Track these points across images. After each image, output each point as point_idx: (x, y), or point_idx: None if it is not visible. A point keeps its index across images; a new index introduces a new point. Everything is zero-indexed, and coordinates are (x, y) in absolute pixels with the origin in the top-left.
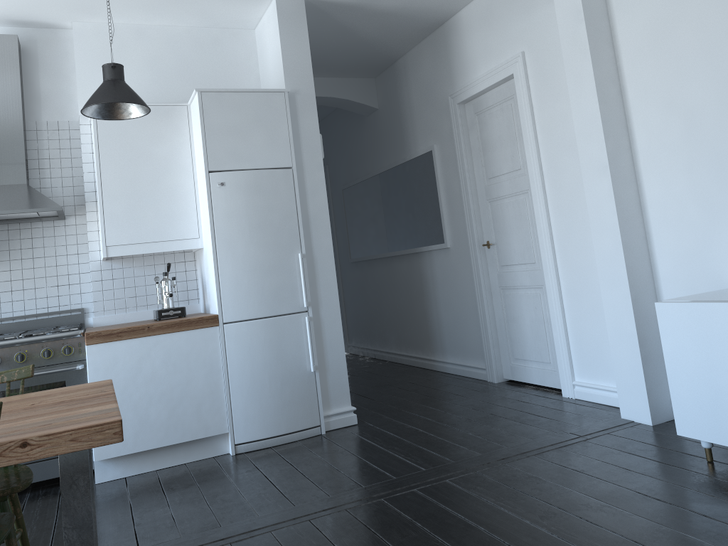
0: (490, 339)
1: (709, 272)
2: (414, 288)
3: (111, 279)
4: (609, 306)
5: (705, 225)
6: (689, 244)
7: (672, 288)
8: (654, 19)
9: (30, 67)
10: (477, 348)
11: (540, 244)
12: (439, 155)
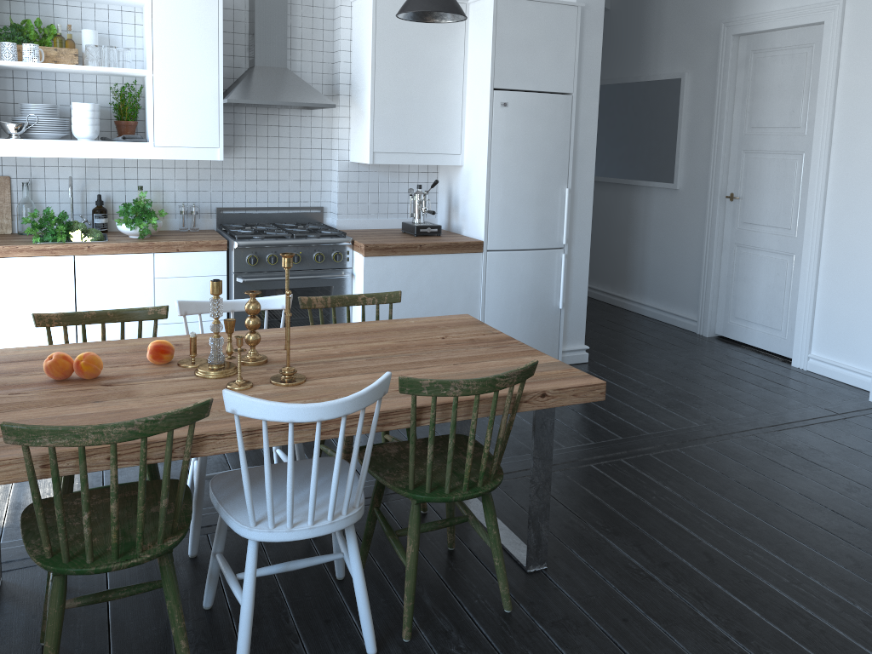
0: (711, 294)
1: None
2: (616, 221)
3: (356, 181)
4: None
5: None
6: None
7: None
8: None
9: None
10: (689, 299)
11: (807, 213)
12: (689, 86)
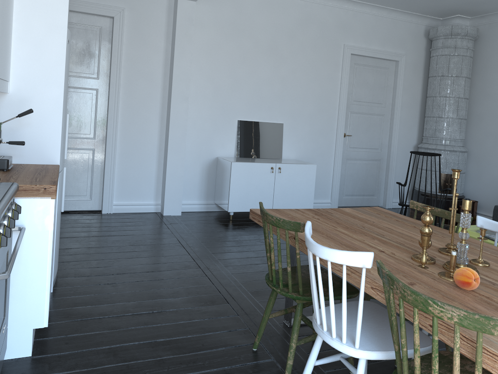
0: None
1: (209, 150)
2: None
3: None
4: (171, 163)
5: (212, 131)
6: (203, 138)
7: (190, 155)
8: (212, 41)
9: None
10: None
11: (109, 124)
12: None
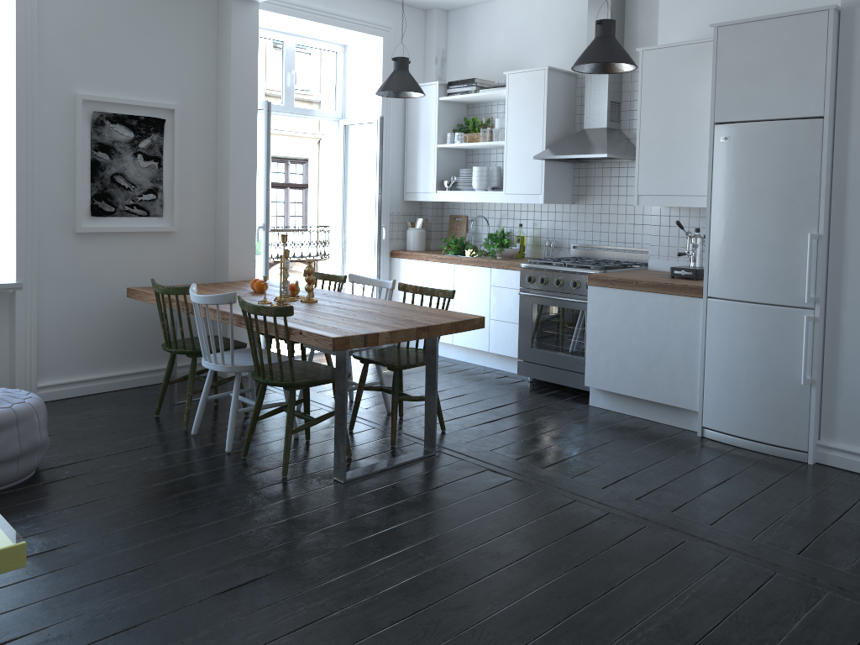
0: None
1: None
2: None
3: (667, 225)
4: None
5: None
6: None
7: None
8: None
9: (631, 8)
10: None
11: None
12: None
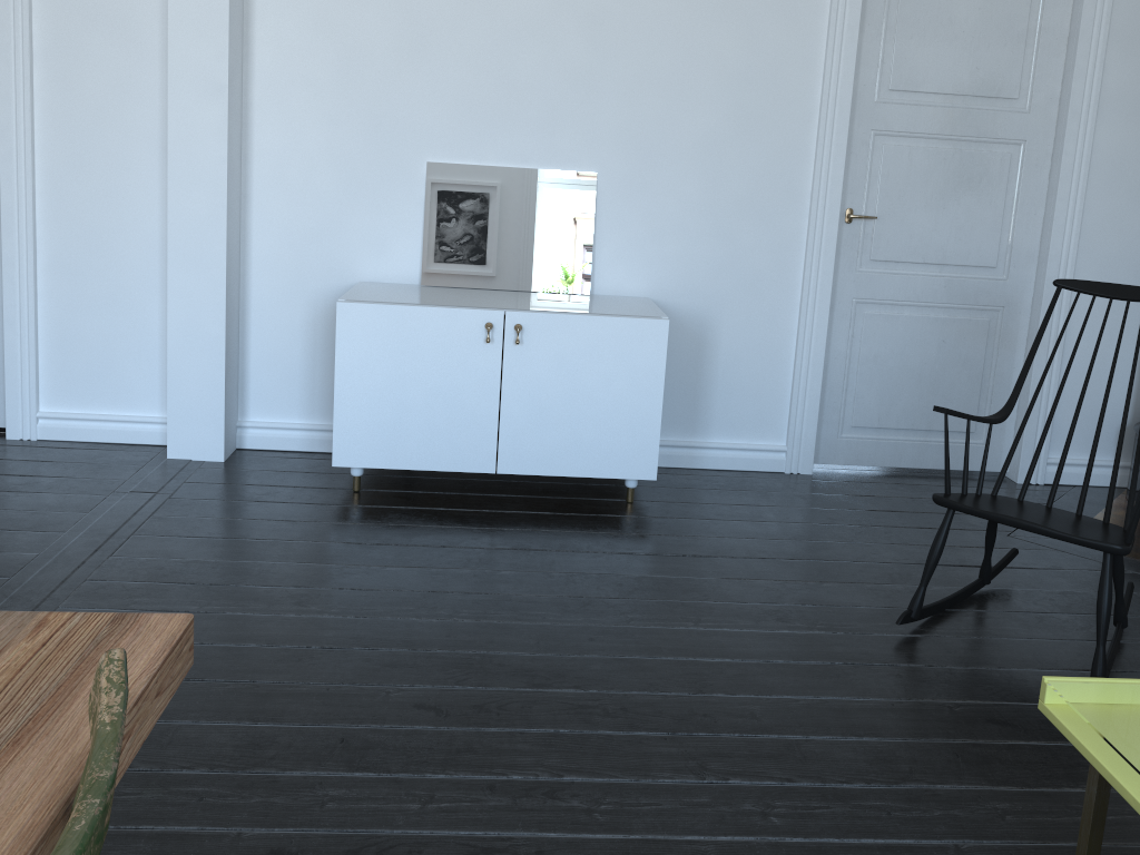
0: None
1: (332, 260)
2: None
3: None
4: (181, 298)
5: (340, 200)
6: (310, 221)
7: (269, 276)
8: None
9: None
10: None
11: (4, 177)
12: None
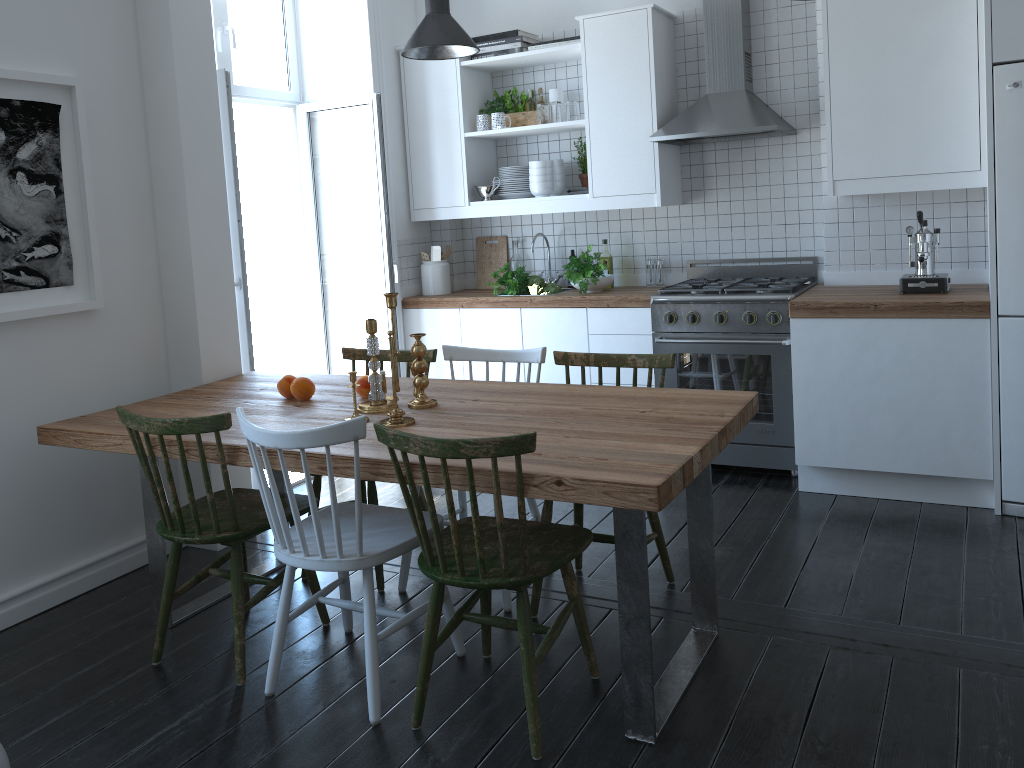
0: None
1: None
2: None
3: (850, 221)
4: None
5: None
6: None
7: None
8: None
9: None
10: None
11: None
12: None
